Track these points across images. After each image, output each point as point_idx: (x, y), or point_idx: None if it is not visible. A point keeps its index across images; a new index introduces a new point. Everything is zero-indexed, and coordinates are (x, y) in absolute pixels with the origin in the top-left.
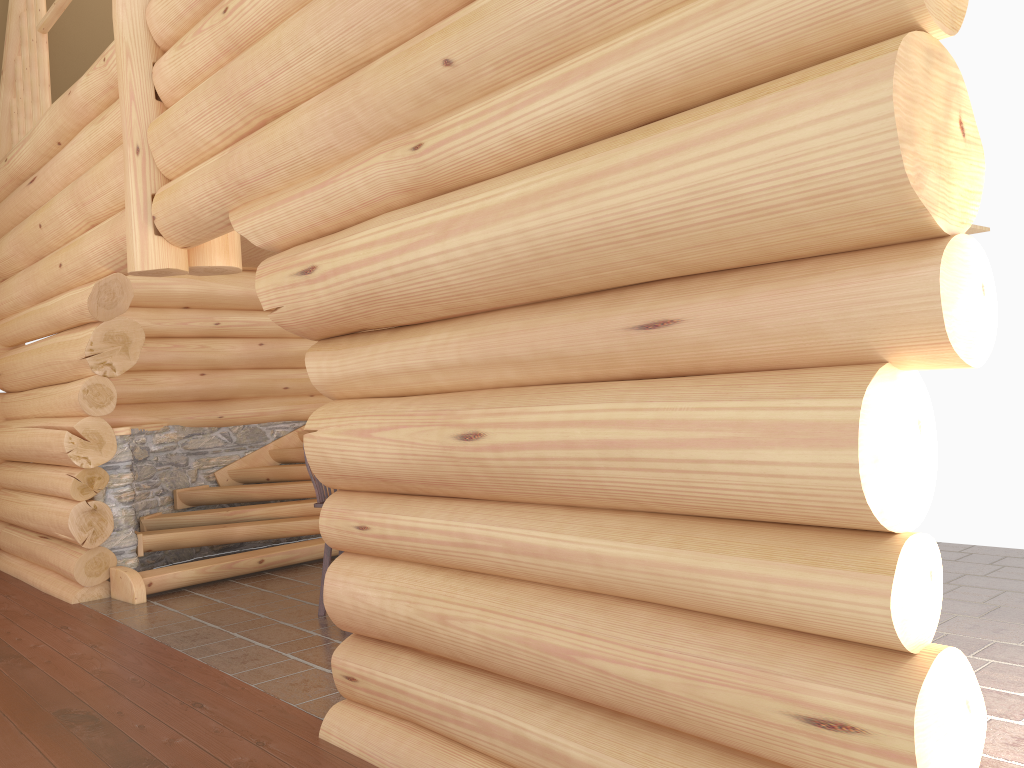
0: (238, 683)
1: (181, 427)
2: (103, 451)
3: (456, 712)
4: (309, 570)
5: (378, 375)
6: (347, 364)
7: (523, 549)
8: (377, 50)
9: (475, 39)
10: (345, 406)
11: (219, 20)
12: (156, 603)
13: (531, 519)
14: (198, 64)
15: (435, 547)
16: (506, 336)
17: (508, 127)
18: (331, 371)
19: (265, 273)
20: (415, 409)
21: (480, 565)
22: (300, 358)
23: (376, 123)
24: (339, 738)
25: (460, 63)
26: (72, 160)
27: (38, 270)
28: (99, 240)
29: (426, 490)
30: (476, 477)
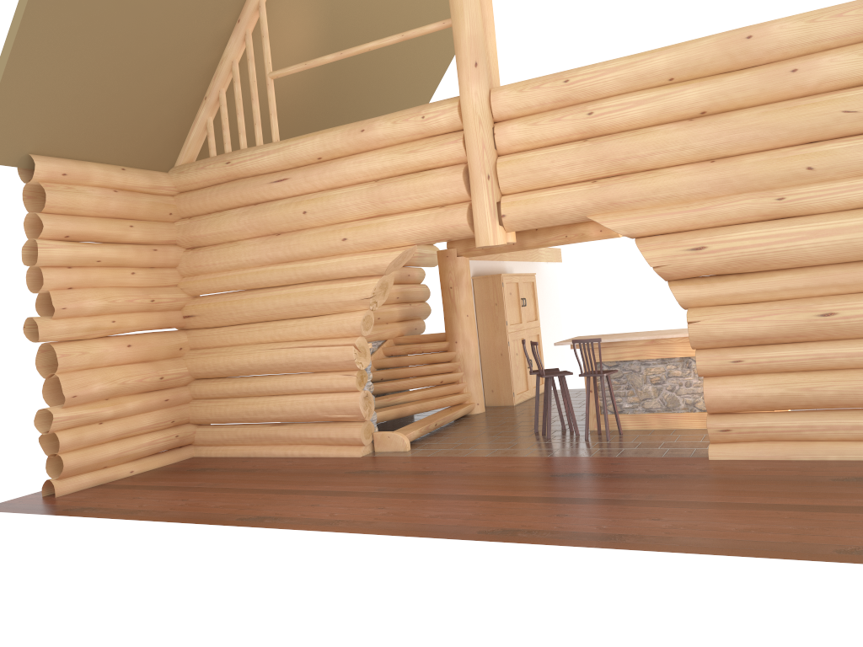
0: (606, 457)
1: None
2: (366, 358)
3: (811, 426)
4: (458, 428)
5: (738, 294)
6: (712, 290)
7: (858, 354)
8: (735, 152)
9: (830, 162)
10: (713, 309)
11: (583, 117)
12: (419, 449)
13: (857, 343)
14: (551, 136)
15: (795, 362)
16: (836, 275)
17: (846, 197)
18: (697, 294)
19: (651, 249)
20: (778, 307)
21: (824, 365)
22: None
23: (746, 186)
24: (726, 456)
25: (817, 169)
26: (356, 172)
27: (300, 242)
28: (417, 225)
29: (779, 341)
30: (826, 330)
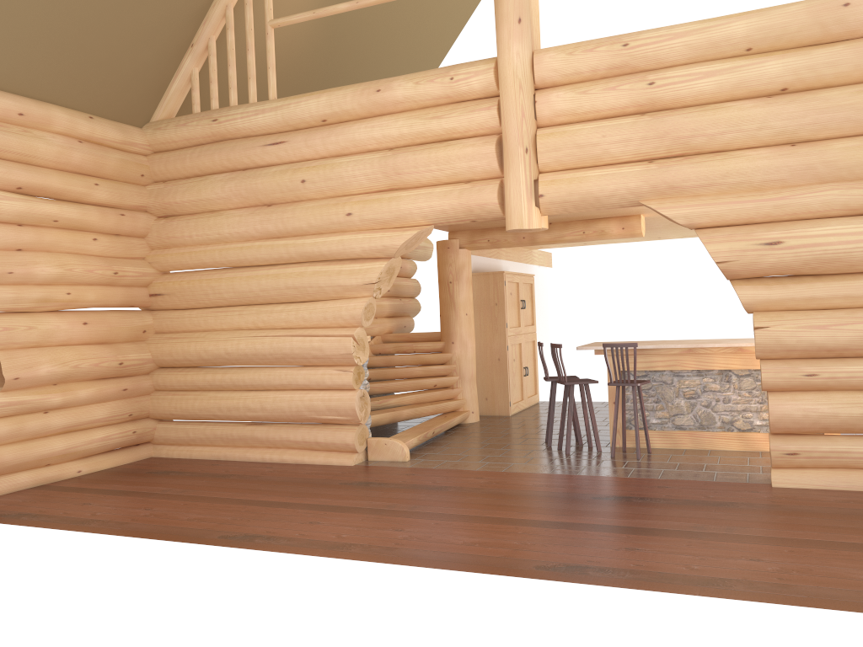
0: (647, 479)
1: None
2: (365, 353)
3: None
4: (457, 438)
5: (815, 298)
6: (784, 293)
7: None
8: (820, 136)
9: None
10: (784, 314)
11: (642, 87)
12: (420, 459)
13: None
14: (602, 107)
15: None
16: None
17: None
18: (766, 296)
19: (717, 241)
20: (862, 315)
21: None
22: None
23: (832, 174)
24: (793, 483)
25: None
26: (368, 138)
27: (295, 214)
28: (437, 202)
29: (860, 354)
30: None
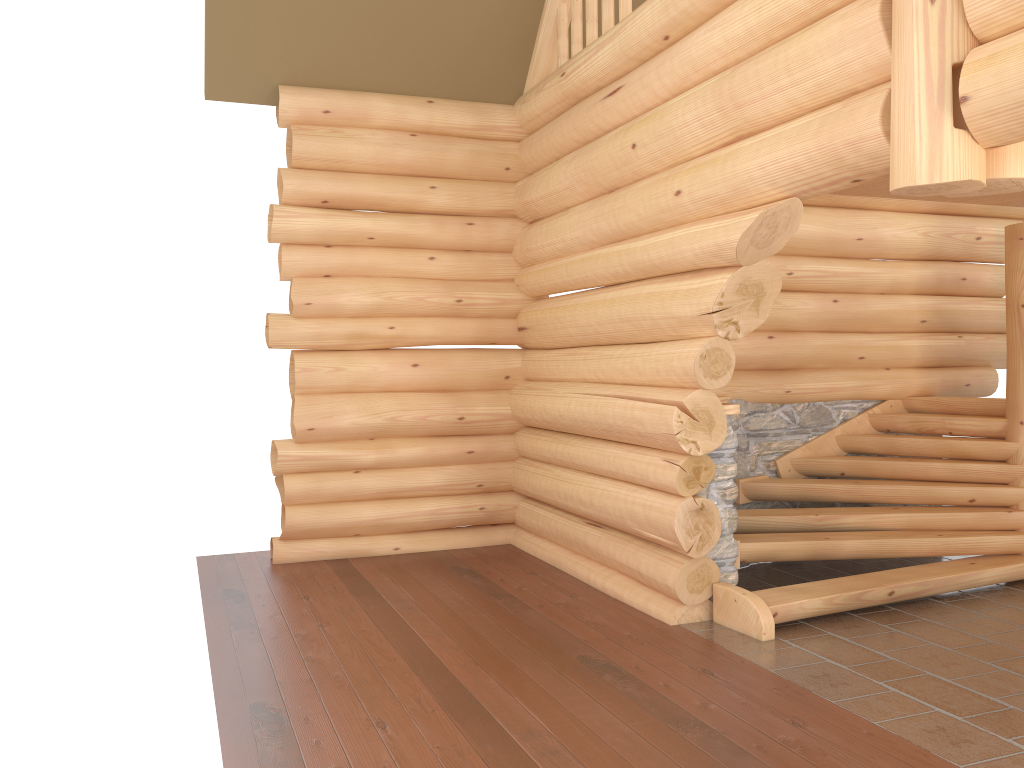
0: None
1: (743, 402)
2: (712, 435)
3: None
4: (954, 612)
5: None
6: None
7: None
8: None
9: None
10: None
11: None
12: (791, 644)
13: None
14: None
15: None
16: None
17: None
18: None
19: None
20: None
21: None
22: (877, 320)
23: None
24: None
25: None
26: (707, 51)
27: (624, 202)
28: (785, 150)
29: None
30: None
